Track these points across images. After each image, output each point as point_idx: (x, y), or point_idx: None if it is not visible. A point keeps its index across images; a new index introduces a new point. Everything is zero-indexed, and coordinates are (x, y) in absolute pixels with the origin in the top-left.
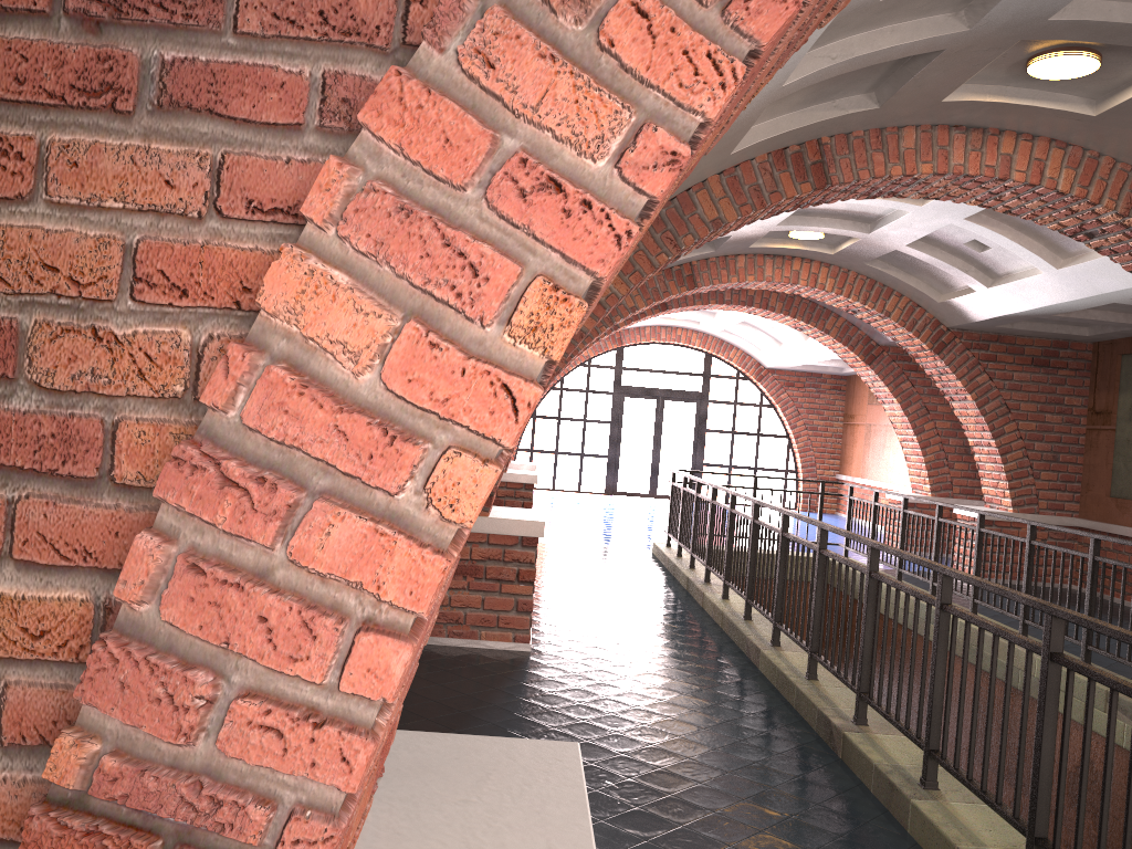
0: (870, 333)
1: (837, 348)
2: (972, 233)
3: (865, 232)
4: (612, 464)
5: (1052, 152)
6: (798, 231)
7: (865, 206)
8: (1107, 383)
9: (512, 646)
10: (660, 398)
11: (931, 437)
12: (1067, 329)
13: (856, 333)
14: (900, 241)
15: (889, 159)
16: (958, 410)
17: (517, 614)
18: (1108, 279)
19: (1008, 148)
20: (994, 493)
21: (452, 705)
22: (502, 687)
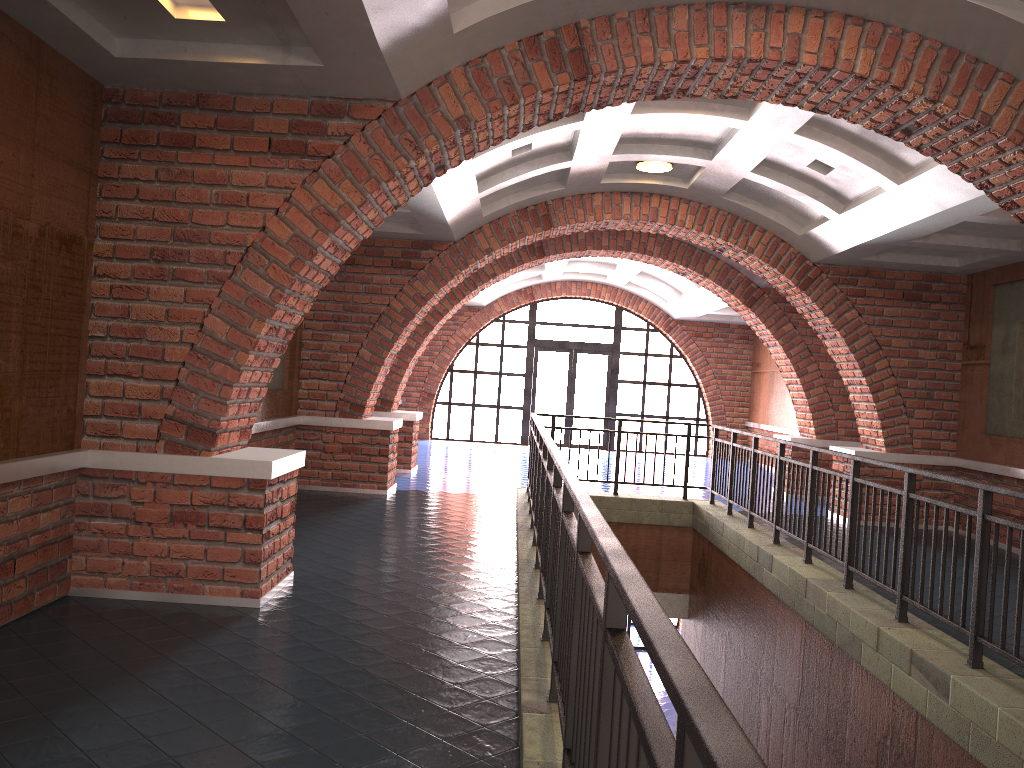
0: (749, 275)
1: (719, 292)
2: (811, 152)
3: (706, 159)
4: (528, 416)
5: (848, 29)
6: (644, 163)
7: (697, 127)
8: (980, 315)
9: (239, 601)
10: (573, 351)
11: (814, 379)
12: (936, 261)
13: (736, 275)
14: (744, 167)
15: (658, 44)
16: (831, 349)
17: (245, 565)
18: (948, 191)
19: (796, 27)
20: (869, 433)
21: (80, 678)
22: (173, 652)
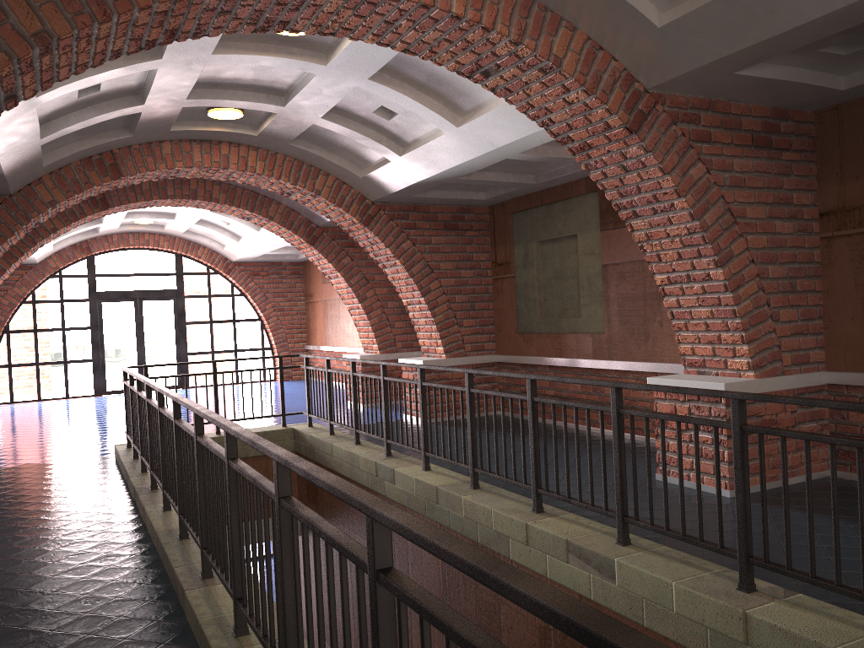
0: (310, 216)
1: (283, 233)
2: (379, 99)
3: (280, 105)
4: (99, 367)
5: None
6: (216, 109)
7: (273, 72)
8: (504, 238)
9: None
10: (138, 299)
11: (373, 303)
12: (469, 195)
13: (297, 217)
14: (315, 113)
15: None
16: (391, 275)
17: None
18: (502, 131)
19: None
20: (429, 344)
21: None
22: None
